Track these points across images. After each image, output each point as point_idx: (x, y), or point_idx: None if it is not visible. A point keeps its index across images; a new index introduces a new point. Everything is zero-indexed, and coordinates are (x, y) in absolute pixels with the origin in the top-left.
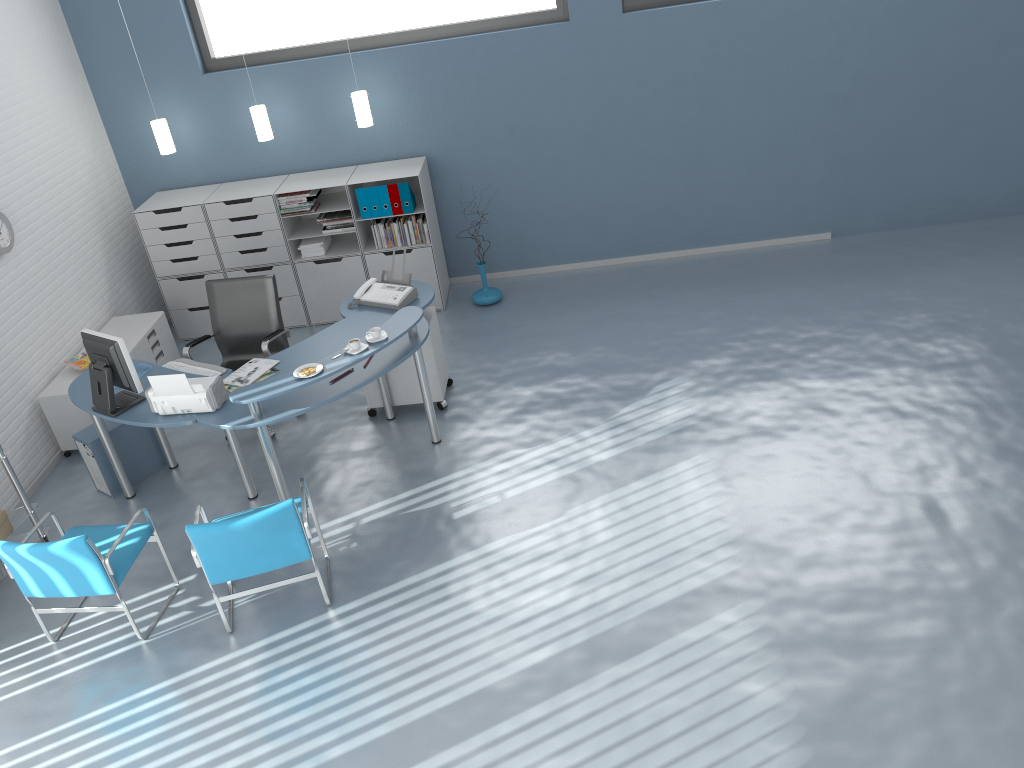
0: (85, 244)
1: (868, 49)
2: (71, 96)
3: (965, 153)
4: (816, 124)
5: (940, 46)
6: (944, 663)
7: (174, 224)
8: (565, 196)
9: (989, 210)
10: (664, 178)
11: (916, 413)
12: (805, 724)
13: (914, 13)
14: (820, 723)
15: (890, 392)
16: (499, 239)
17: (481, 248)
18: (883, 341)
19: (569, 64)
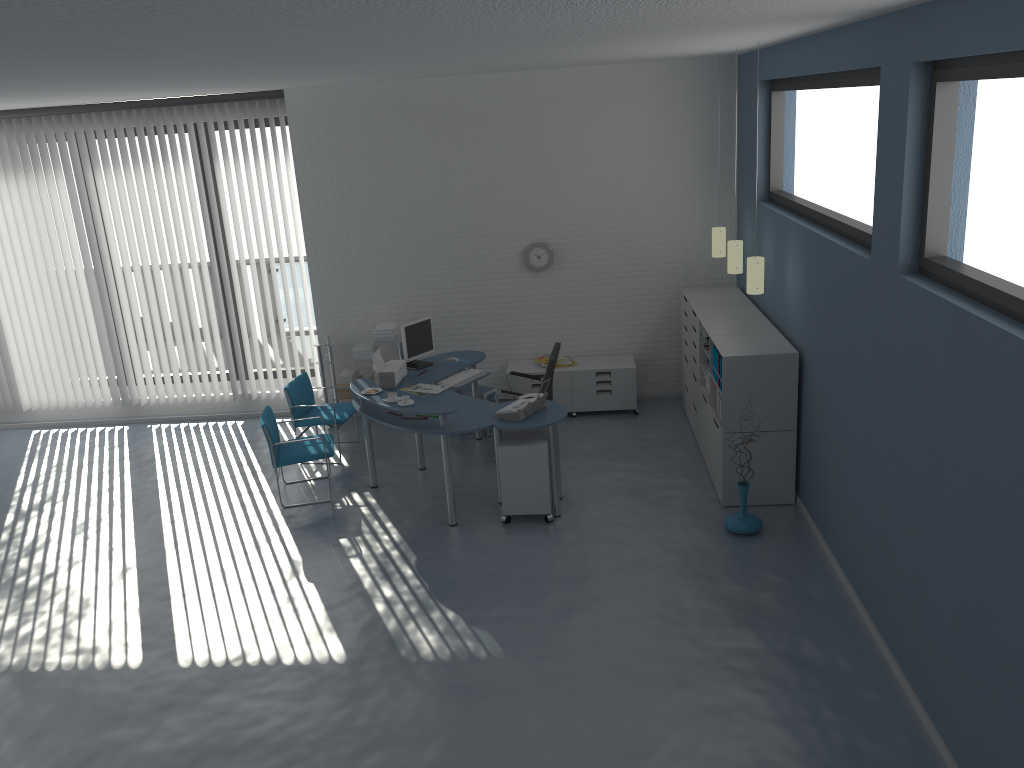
0: (640, 296)
1: None
2: (701, 190)
3: None
4: None
5: None
6: None
7: (685, 311)
8: (848, 482)
9: None
10: (899, 541)
11: None
12: (19, 671)
13: None
14: (13, 677)
15: None
16: (819, 487)
17: (812, 485)
18: None
19: (865, 315)
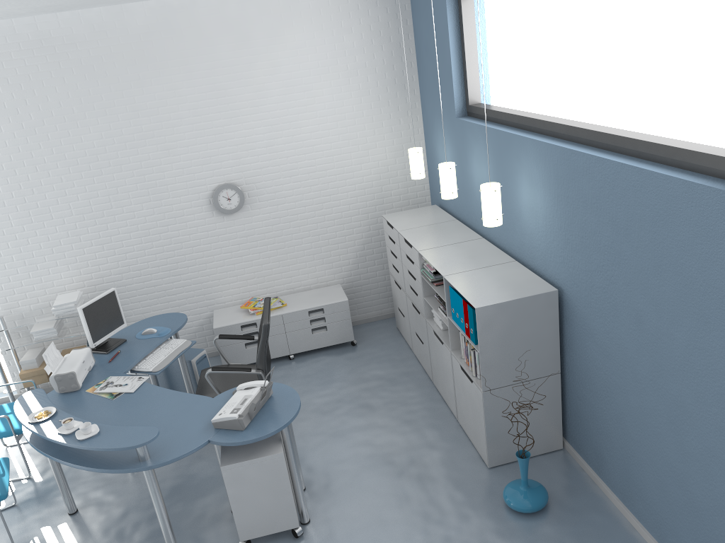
0: (340, 224)
1: None
2: (387, 111)
3: None
4: None
5: None
6: None
7: (391, 237)
8: (685, 467)
9: None
10: None
11: None
12: None
13: None
14: None
15: None
16: (610, 446)
17: (594, 439)
18: None
19: (722, 267)
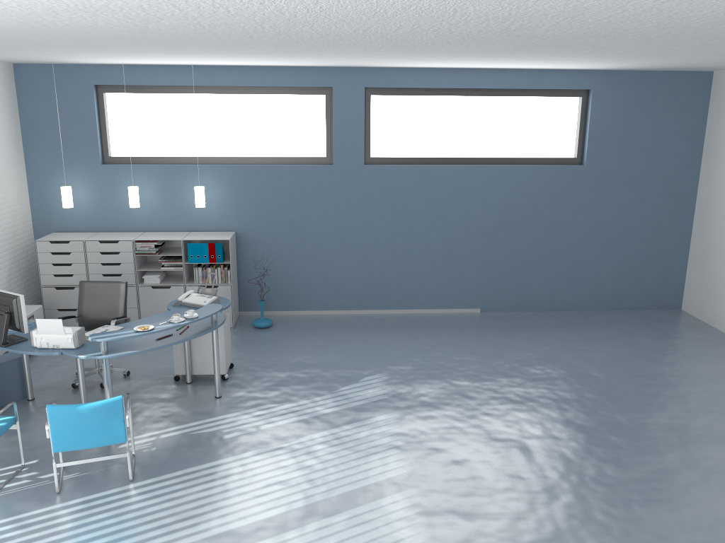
0: None
1: (502, 203)
2: (12, 164)
3: (557, 270)
4: (472, 242)
5: (542, 207)
6: (522, 525)
7: (62, 251)
8: (320, 267)
9: (572, 305)
10: (381, 263)
11: (520, 401)
12: None
13: (527, 187)
14: None
15: (506, 390)
16: (275, 289)
17: (262, 294)
18: (505, 364)
19: (330, 188)
